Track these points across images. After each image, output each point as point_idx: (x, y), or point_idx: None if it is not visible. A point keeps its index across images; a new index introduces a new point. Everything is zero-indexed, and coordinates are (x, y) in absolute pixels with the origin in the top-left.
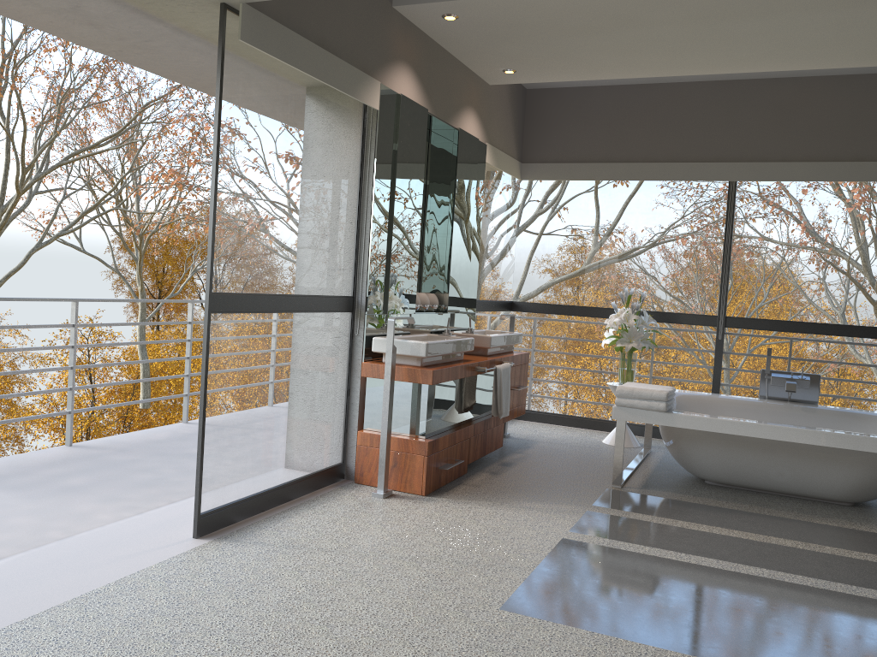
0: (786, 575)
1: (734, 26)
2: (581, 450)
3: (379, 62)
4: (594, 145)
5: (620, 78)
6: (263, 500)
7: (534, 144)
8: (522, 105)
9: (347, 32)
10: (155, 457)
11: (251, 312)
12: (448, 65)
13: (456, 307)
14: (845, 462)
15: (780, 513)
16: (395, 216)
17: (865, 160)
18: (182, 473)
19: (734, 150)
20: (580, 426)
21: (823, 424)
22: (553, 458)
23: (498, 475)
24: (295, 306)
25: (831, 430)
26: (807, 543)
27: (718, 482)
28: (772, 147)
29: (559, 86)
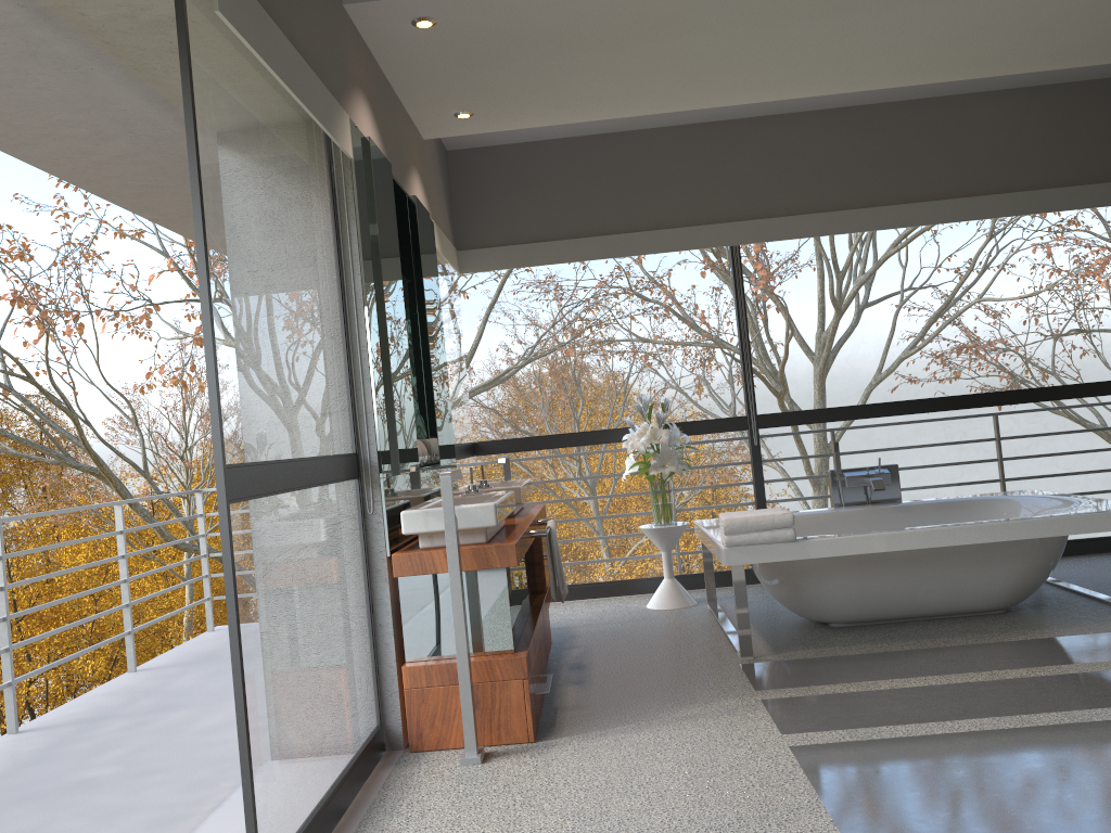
0: (1085, 712)
1: (788, 32)
2: (639, 624)
3: (343, 85)
4: (553, 218)
5: (606, 118)
6: (321, 824)
7: (471, 223)
8: (447, 172)
9: (312, 31)
10: (19, 806)
11: (269, 495)
12: (393, 104)
13: (445, 456)
14: (1004, 558)
15: (958, 640)
16: (387, 321)
17: (878, 205)
18: (103, 820)
19: (730, 208)
20: (598, 595)
21: (923, 523)
22: (623, 644)
23: (588, 684)
24: (309, 477)
25: (992, 521)
26: (1039, 668)
27: (849, 622)
28: (773, 199)
29: (493, 144)
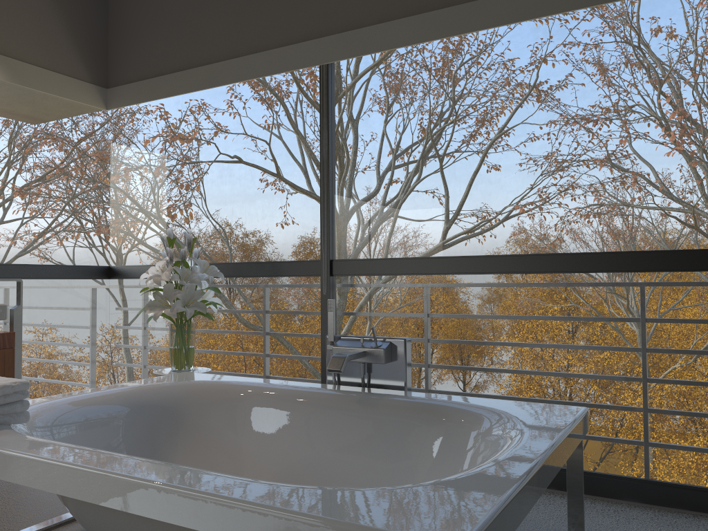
0: None
1: None
2: None
3: None
4: (175, 51)
5: None
6: None
7: (119, 62)
8: (98, 15)
9: None
10: None
11: None
12: None
13: None
14: None
15: None
16: None
17: None
18: None
19: (322, 22)
20: None
21: (385, 429)
22: None
23: None
24: None
25: (173, 474)
26: None
27: None
28: (365, 6)
29: None
